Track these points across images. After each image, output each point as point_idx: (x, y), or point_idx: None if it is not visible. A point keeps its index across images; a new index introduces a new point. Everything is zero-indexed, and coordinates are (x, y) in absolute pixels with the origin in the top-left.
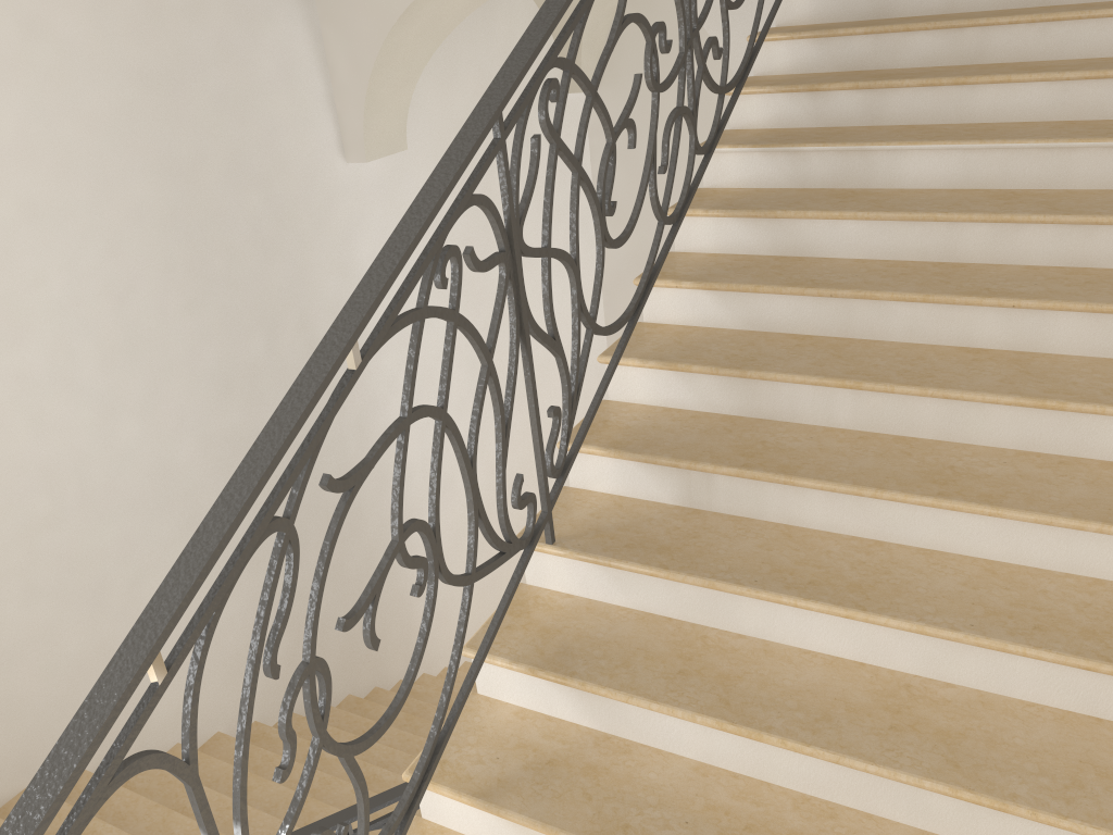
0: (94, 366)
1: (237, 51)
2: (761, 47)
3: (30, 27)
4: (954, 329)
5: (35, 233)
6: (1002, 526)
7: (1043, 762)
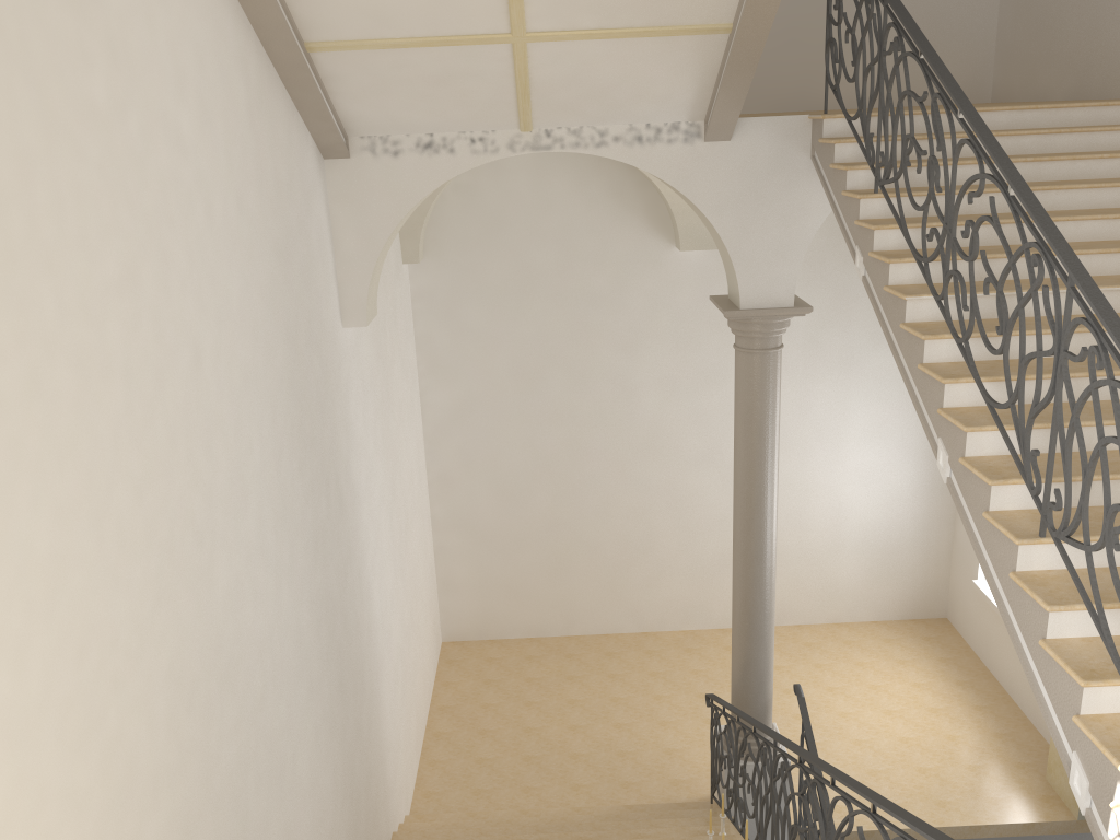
0: (271, 532)
1: (305, 226)
2: (879, 232)
3: (240, 204)
4: None
5: (247, 399)
6: None
7: None
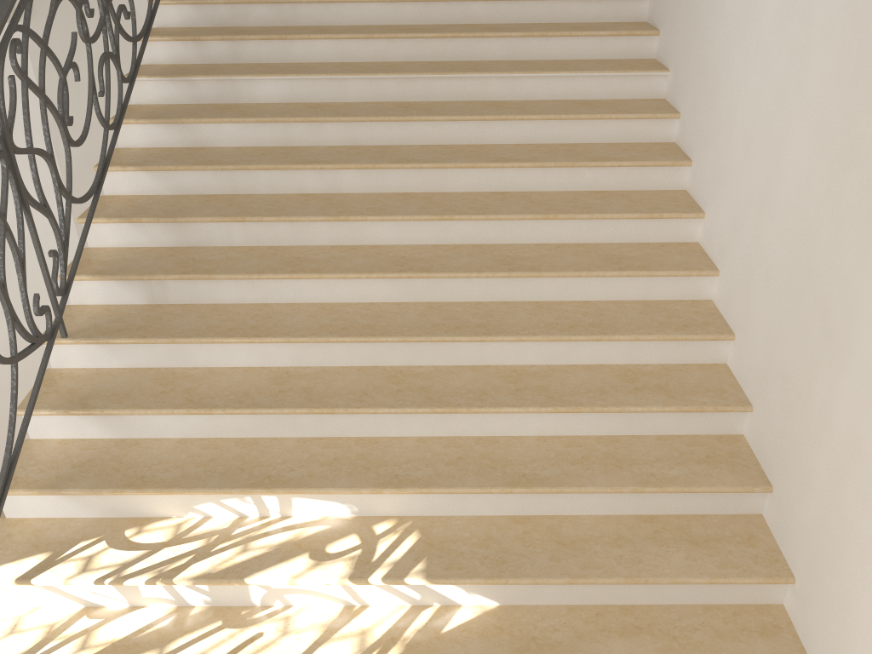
0: None
1: None
2: (158, 8)
3: None
4: (294, 184)
5: None
6: (325, 283)
7: (351, 389)
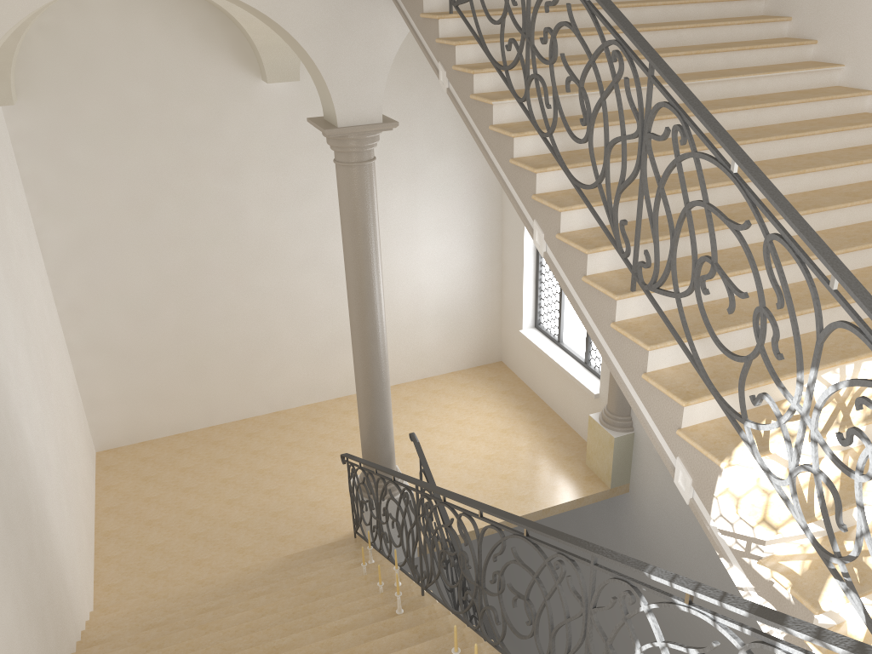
0: None
1: None
2: (460, 48)
3: None
4: None
5: None
6: (758, 227)
7: None
